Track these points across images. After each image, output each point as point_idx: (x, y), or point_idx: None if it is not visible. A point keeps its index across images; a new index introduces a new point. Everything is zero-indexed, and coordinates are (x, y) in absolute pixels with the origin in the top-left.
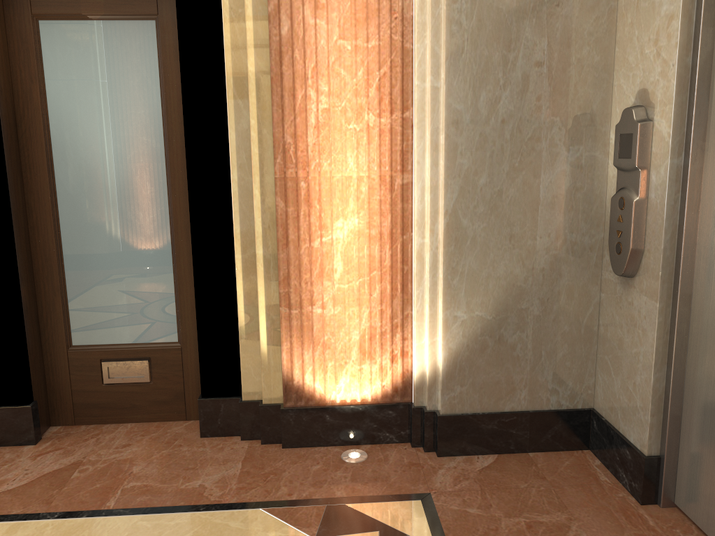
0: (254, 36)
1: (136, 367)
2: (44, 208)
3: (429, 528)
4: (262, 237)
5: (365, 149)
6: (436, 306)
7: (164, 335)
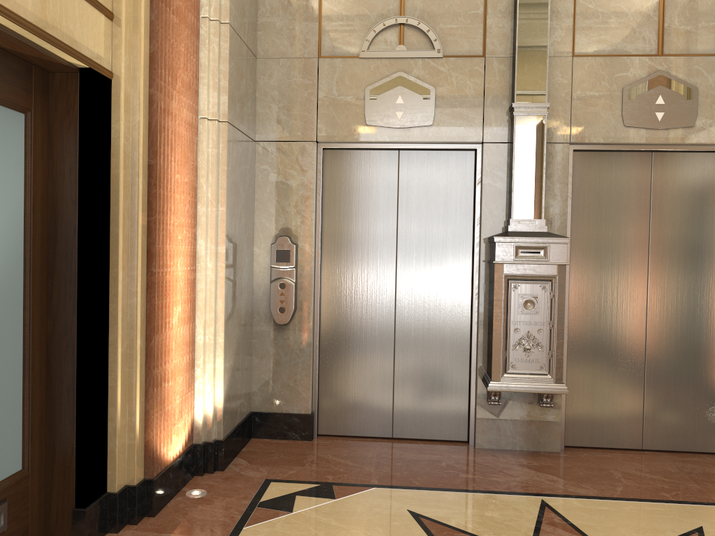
0: (143, 161)
1: None
2: None
3: (302, 483)
4: (140, 329)
5: (184, 254)
6: (215, 363)
7: (12, 465)
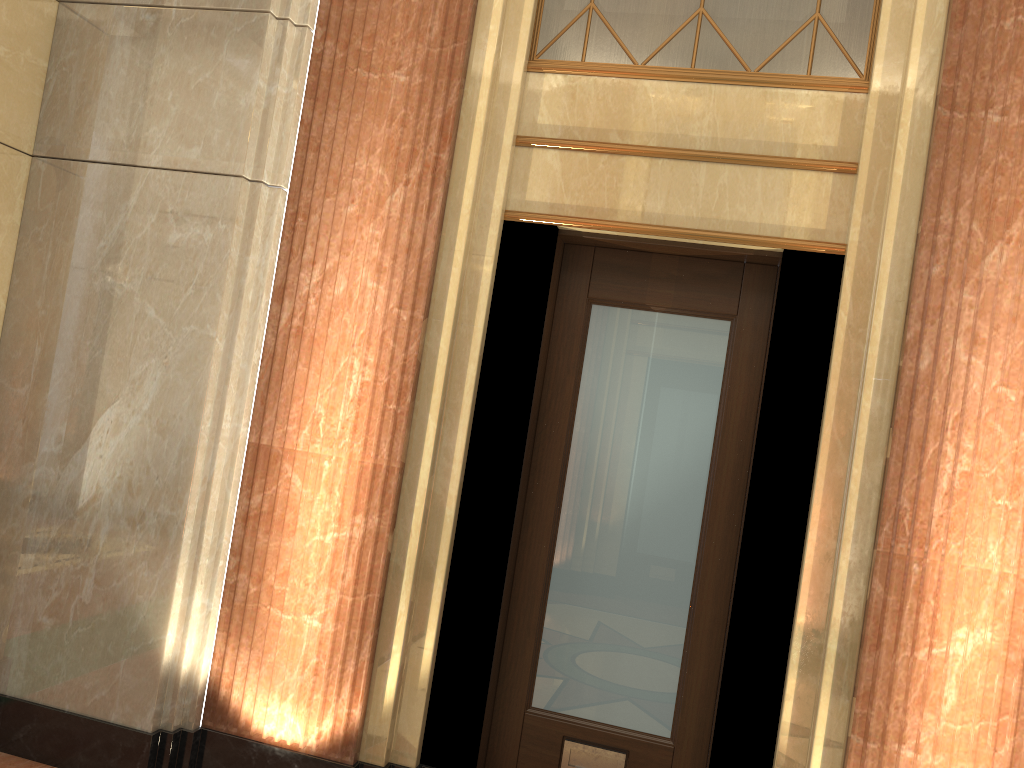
0: (877, 365)
1: (607, 759)
2: (543, 522)
3: None
4: (839, 627)
5: (1017, 537)
6: None
7: (653, 723)
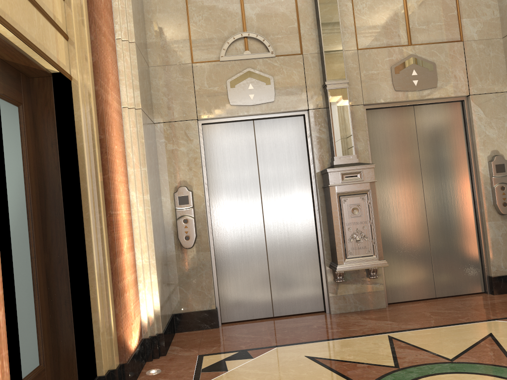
0: (96, 136)
1: None
2: None
3: (225, 353)
4: (107, 255)
5: (124, 202)
6: (151, 278)
7: (34, 362)
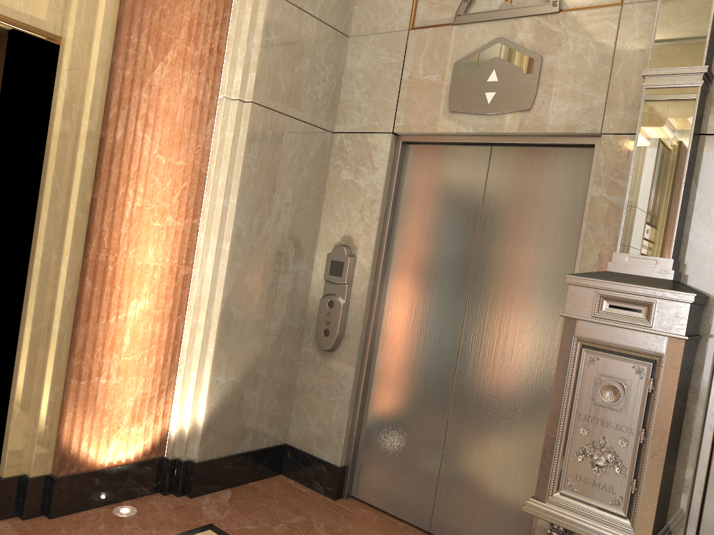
0: (88, 132)
1: None
2: None
3: None
4: (61, 312)
5: (163, 244)
6: (202, 374)
7: None
